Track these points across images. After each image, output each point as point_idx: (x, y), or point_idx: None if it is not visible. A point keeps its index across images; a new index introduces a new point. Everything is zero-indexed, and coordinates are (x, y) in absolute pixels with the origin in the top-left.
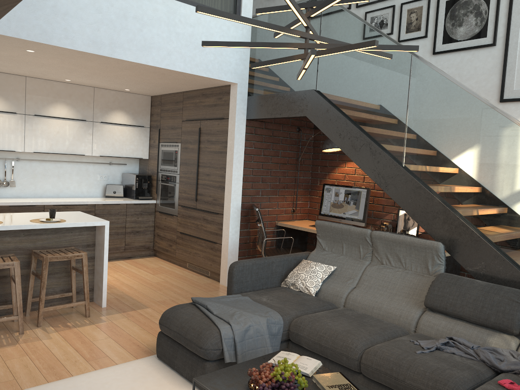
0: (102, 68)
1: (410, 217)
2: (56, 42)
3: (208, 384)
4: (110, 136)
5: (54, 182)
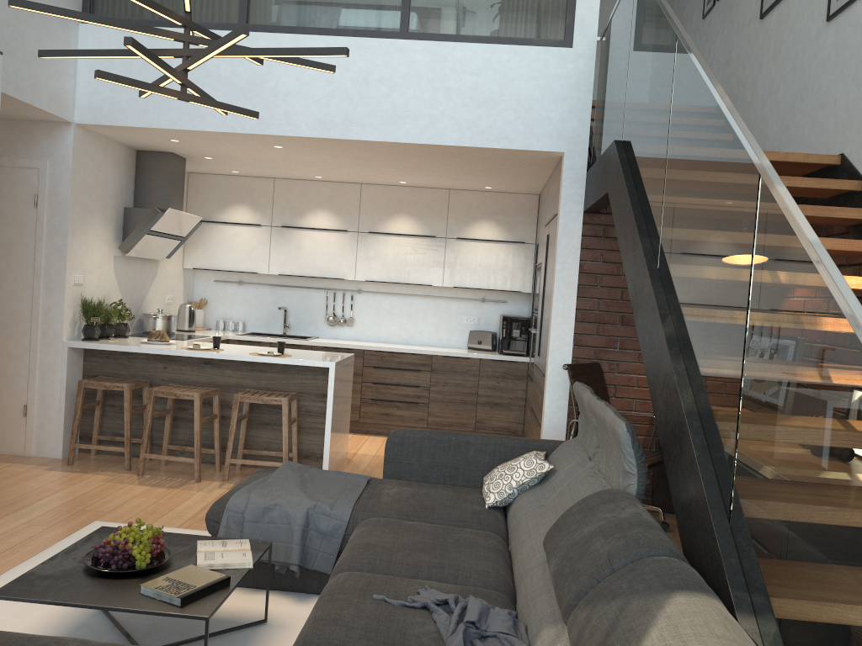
0: (380, 157)
1: None
2: (274, 131)
3: (96, 534)
4: (470, 259)
5: (402, 323)
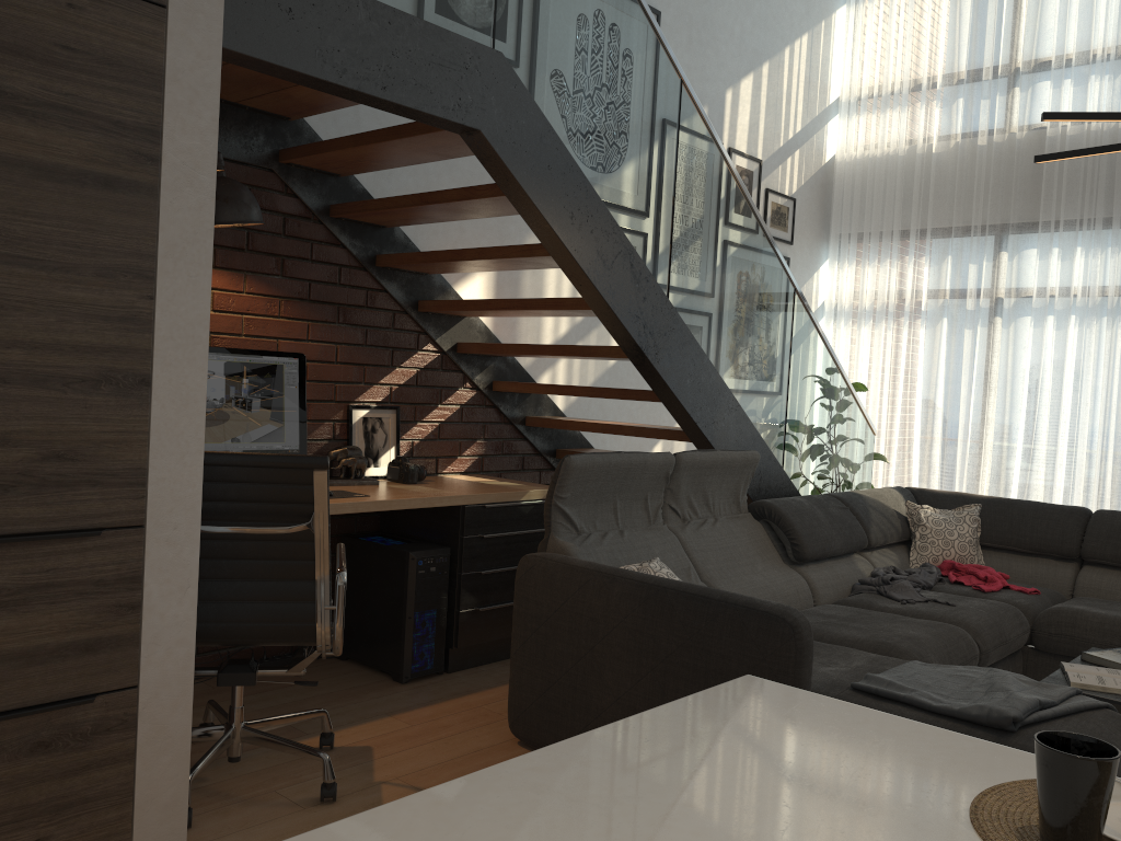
0: None
1: (379, 423)
2: None
3: None
4: None
5: None
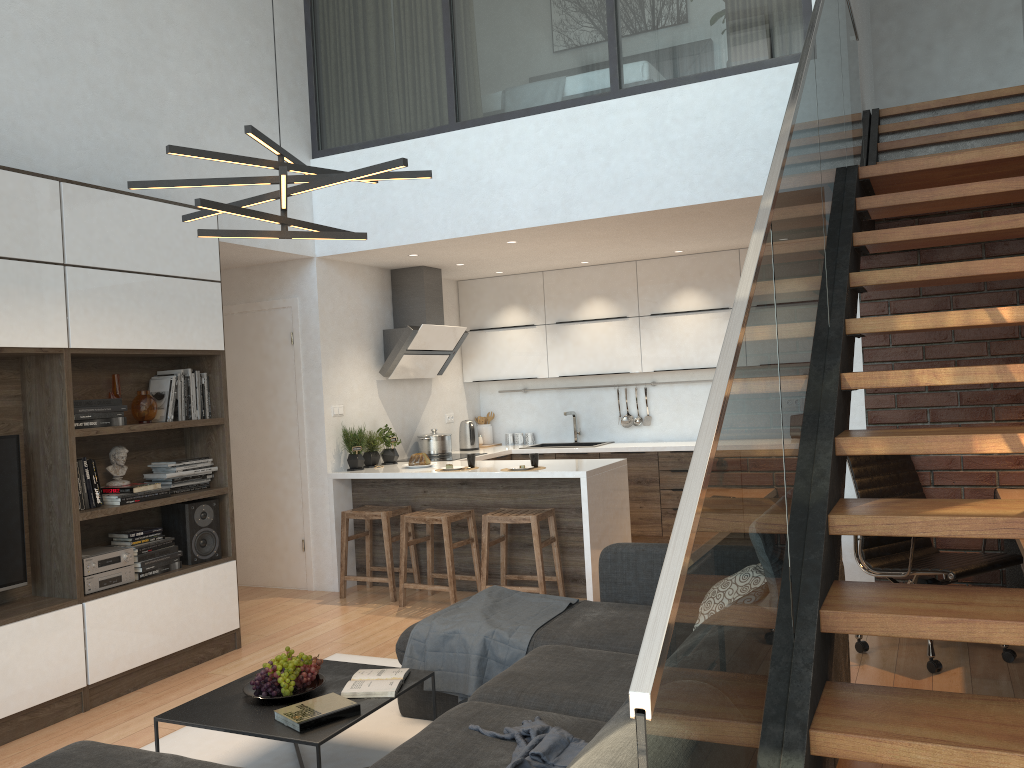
0: (623, 232)
1: None
2: (495, 228)
3: None
4: None
5: None
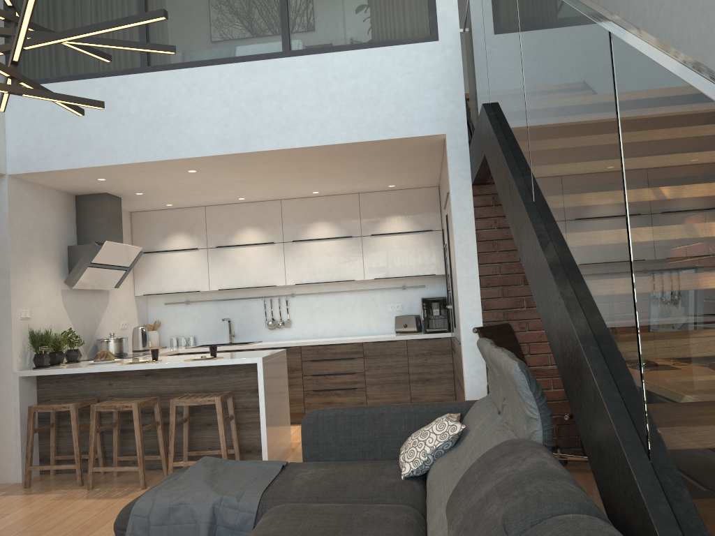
0: (285, 168)
1: None
2: (182, 155)
3: None
4: (386, 251)
5: (334, 318)
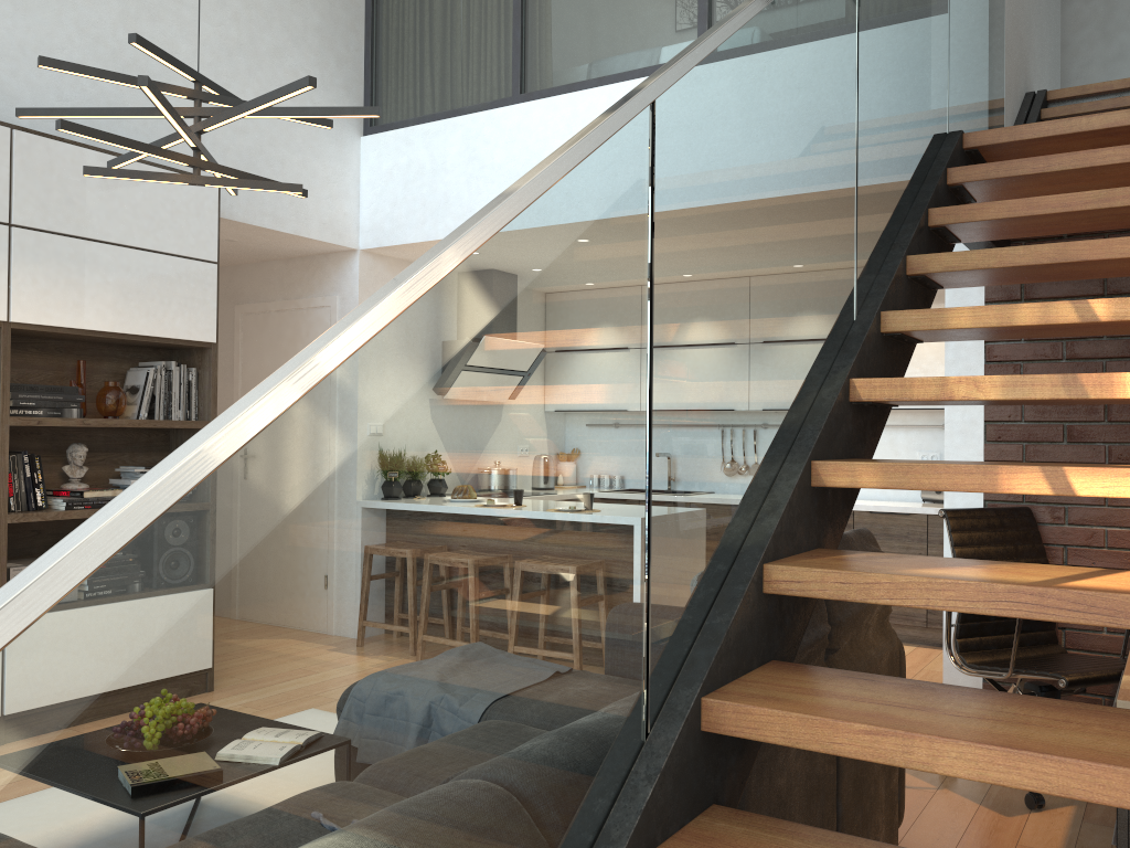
0: None
1: None
2: None
3: None
4: (911, 365)
5: None
